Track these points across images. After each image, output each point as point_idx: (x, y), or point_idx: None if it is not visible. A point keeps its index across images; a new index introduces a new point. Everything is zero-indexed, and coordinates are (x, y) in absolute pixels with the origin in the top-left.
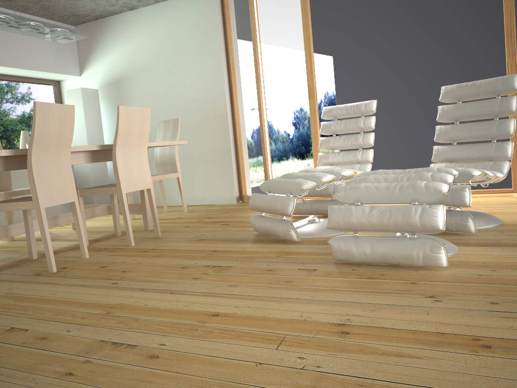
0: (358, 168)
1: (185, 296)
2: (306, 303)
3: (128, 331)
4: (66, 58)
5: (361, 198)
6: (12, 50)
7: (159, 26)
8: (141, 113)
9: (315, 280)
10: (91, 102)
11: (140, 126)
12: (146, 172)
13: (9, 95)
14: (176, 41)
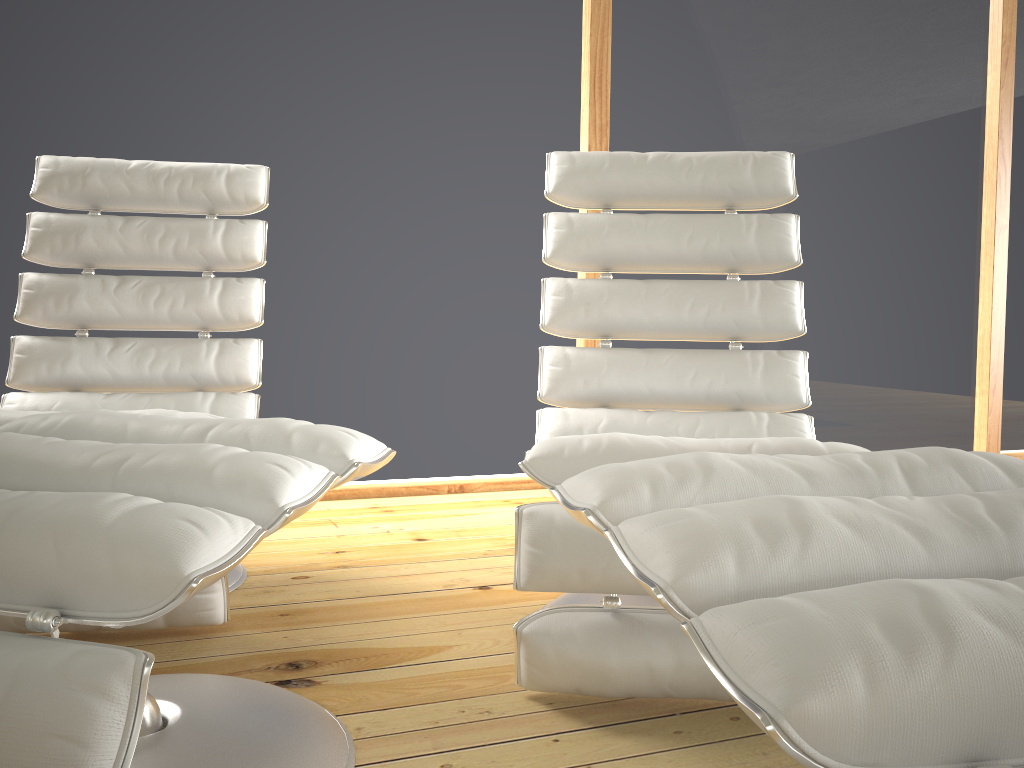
0: (209, 409)
1: None
2: None
3: None
4: None
5: (1003, 730)
6: None
7: None
8: None
9: None
10: None
11: None
12: None
13: None
14: None
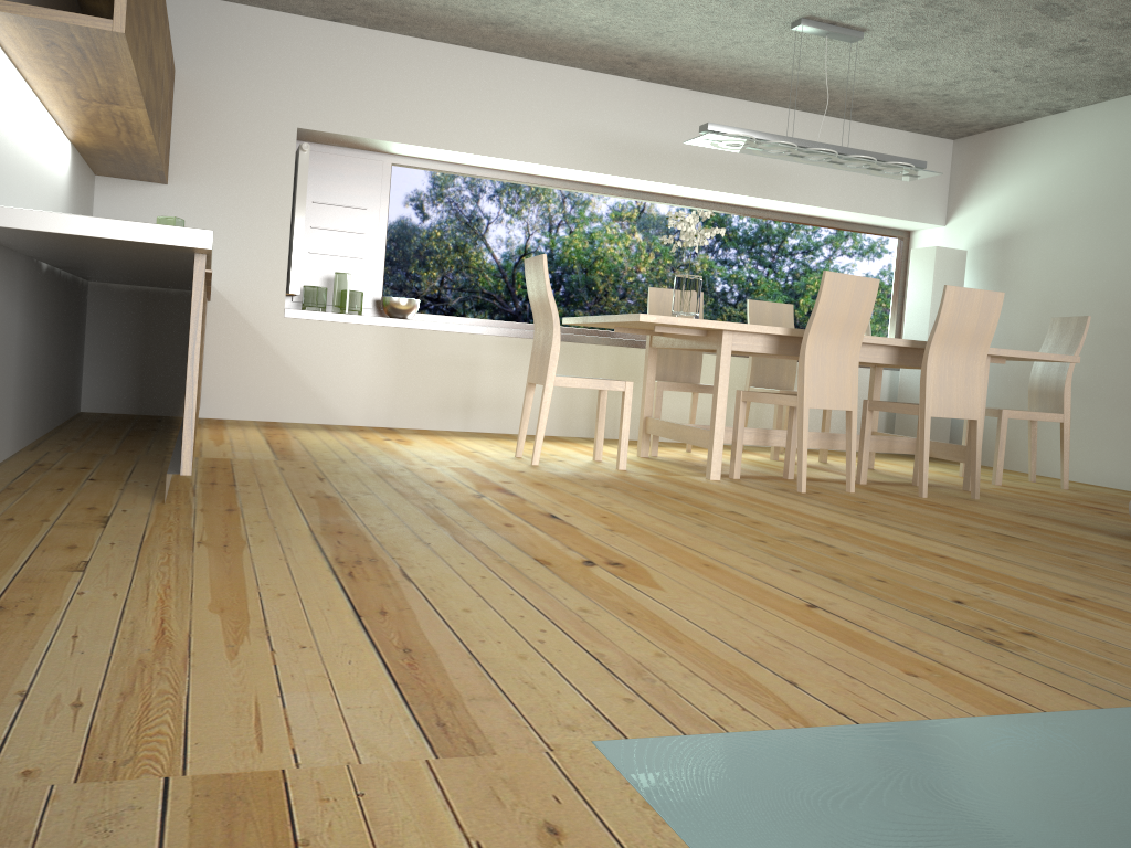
0: None
1: (928, 541)
2: (1067, 580)
3: (836, 540)
4: (926, 195)
5: None
6: (842, 183)
7: (1100, 142)
8: (984, 301)
9: (1125, 575)
10: (949, 272)
11: (978, 320)
12: (976, 393)
13: (826, 250)
14: (1127, 171)
